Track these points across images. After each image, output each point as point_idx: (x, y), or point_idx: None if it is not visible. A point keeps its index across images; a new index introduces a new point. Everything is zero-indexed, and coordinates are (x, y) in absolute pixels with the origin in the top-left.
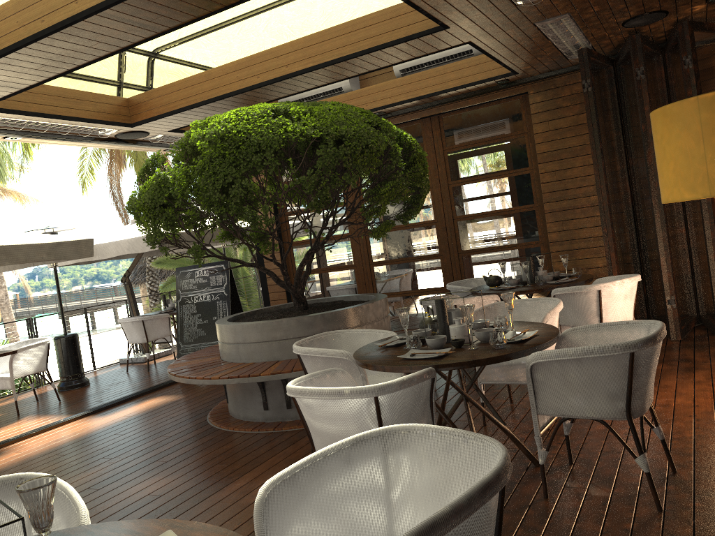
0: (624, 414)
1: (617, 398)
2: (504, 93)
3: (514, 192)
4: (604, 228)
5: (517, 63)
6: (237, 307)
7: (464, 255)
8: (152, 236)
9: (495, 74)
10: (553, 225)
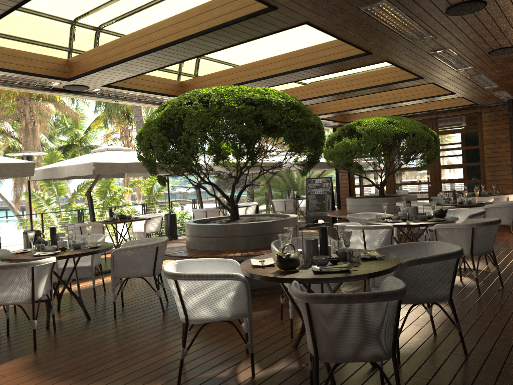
0: (511, 223)
1: (510, 218)
2: (470, 111)
3: (470, 156)
4: (512, 175)
5: (479, 101)
6: (331, 198)
7: (443, 183)
8: (337, 163)
9: (467, 103)
10: (488, 172)
